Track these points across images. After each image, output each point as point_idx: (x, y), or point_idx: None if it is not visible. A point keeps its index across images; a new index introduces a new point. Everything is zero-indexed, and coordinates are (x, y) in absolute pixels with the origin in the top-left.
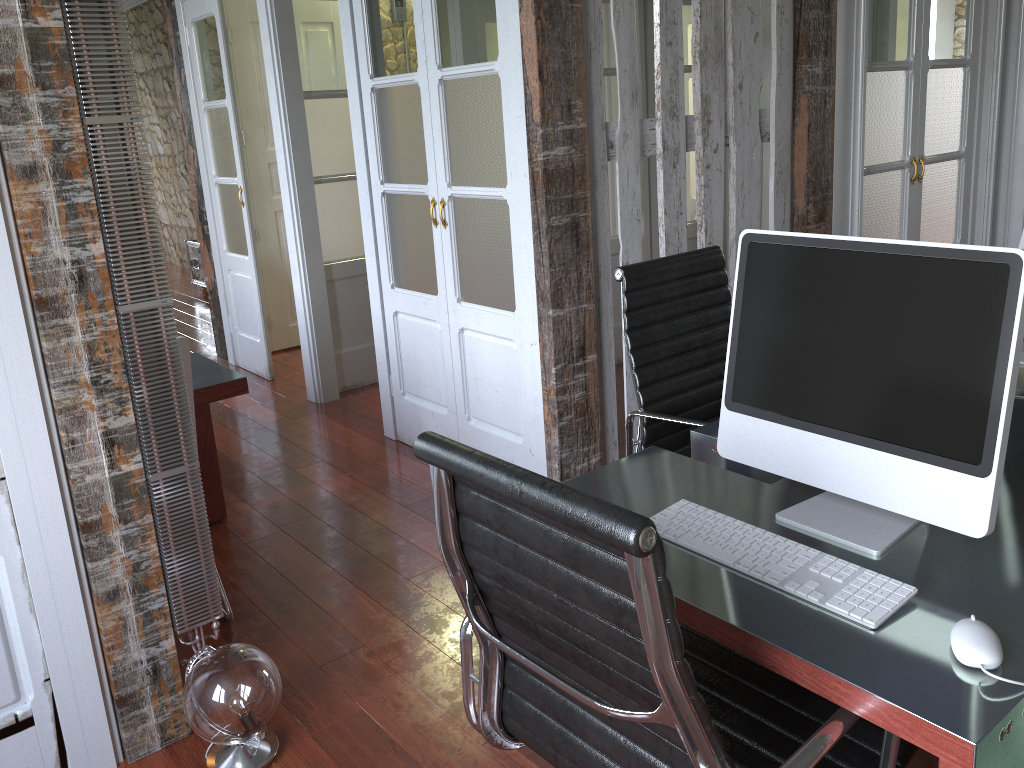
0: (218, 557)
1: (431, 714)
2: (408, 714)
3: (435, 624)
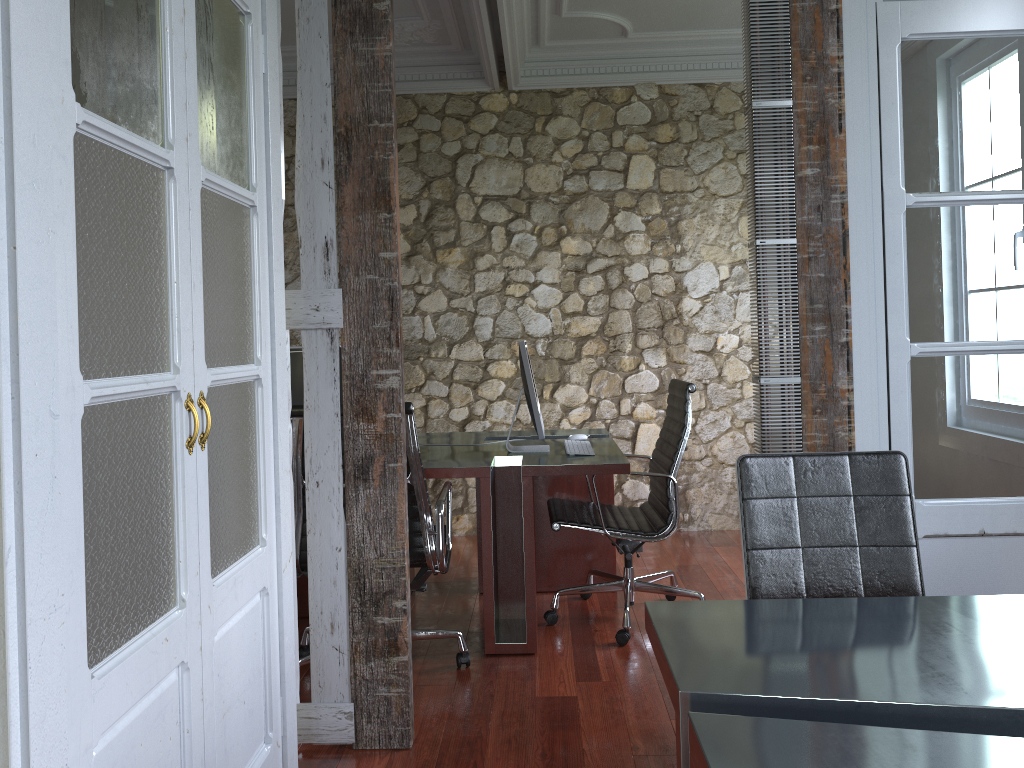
0: None
1: (628, 701)
2: (643, 706)
3: (562, 747)
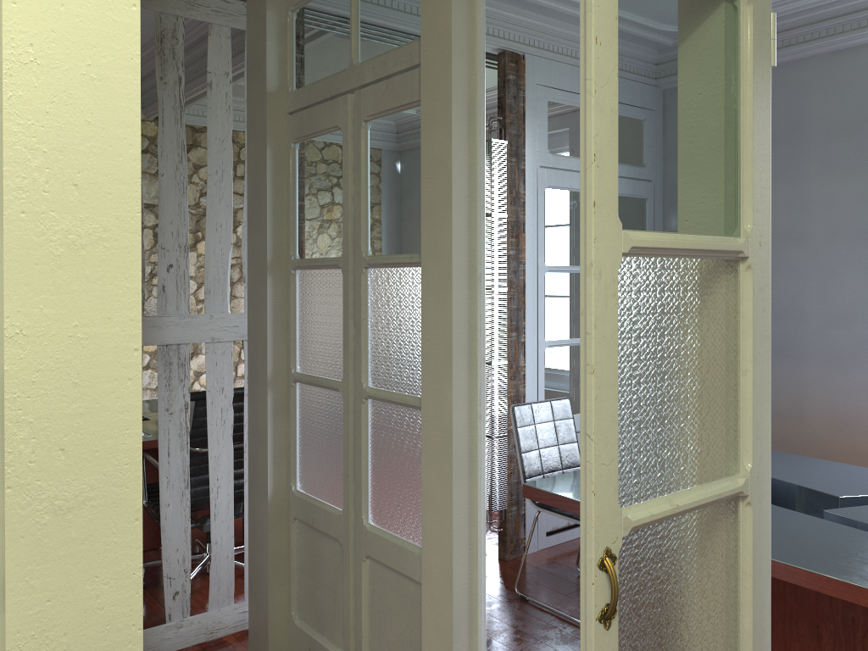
0: (570, 639)
1: None
2: None
3: None
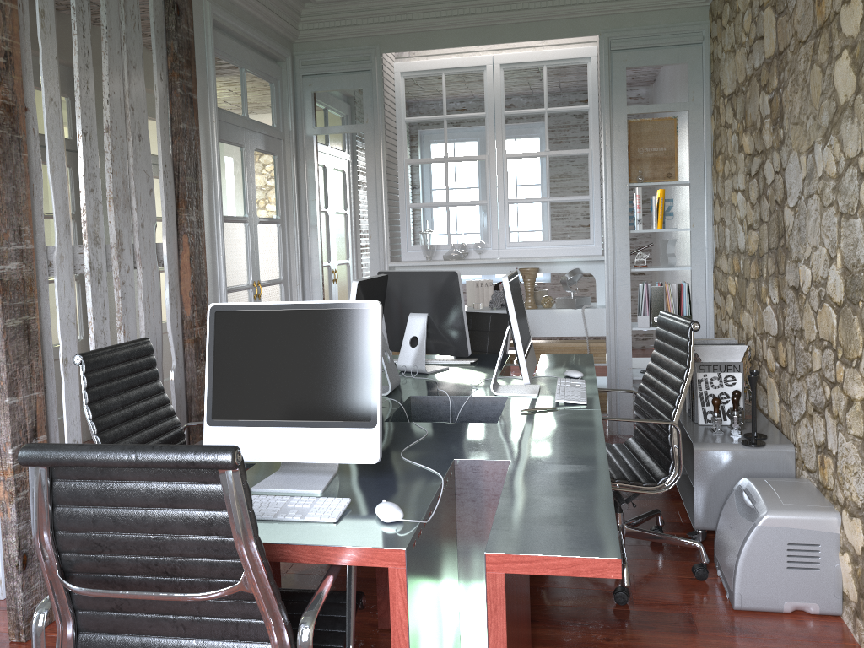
0: None
1: None
2: None
3: None
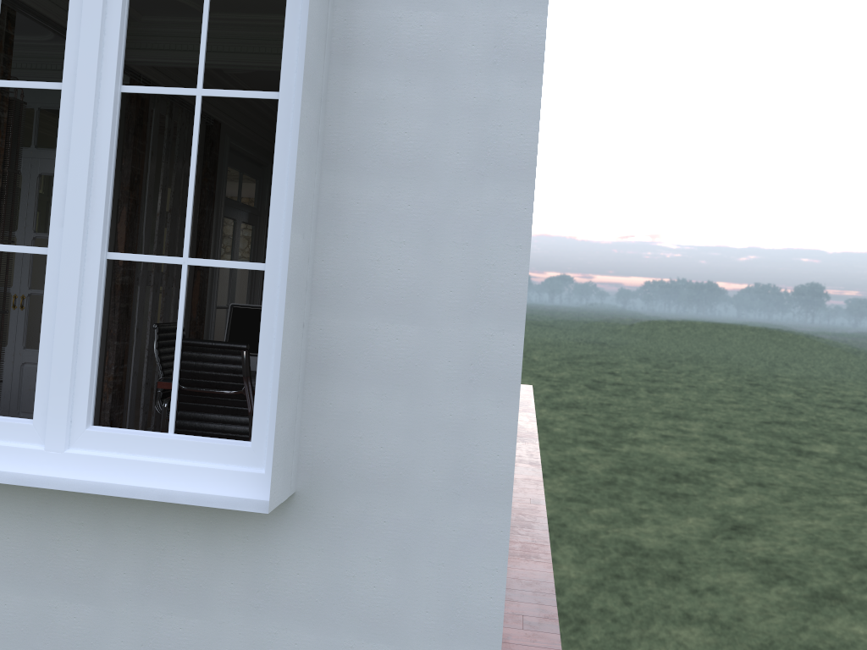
0: None
1: None
2: None
3: None
